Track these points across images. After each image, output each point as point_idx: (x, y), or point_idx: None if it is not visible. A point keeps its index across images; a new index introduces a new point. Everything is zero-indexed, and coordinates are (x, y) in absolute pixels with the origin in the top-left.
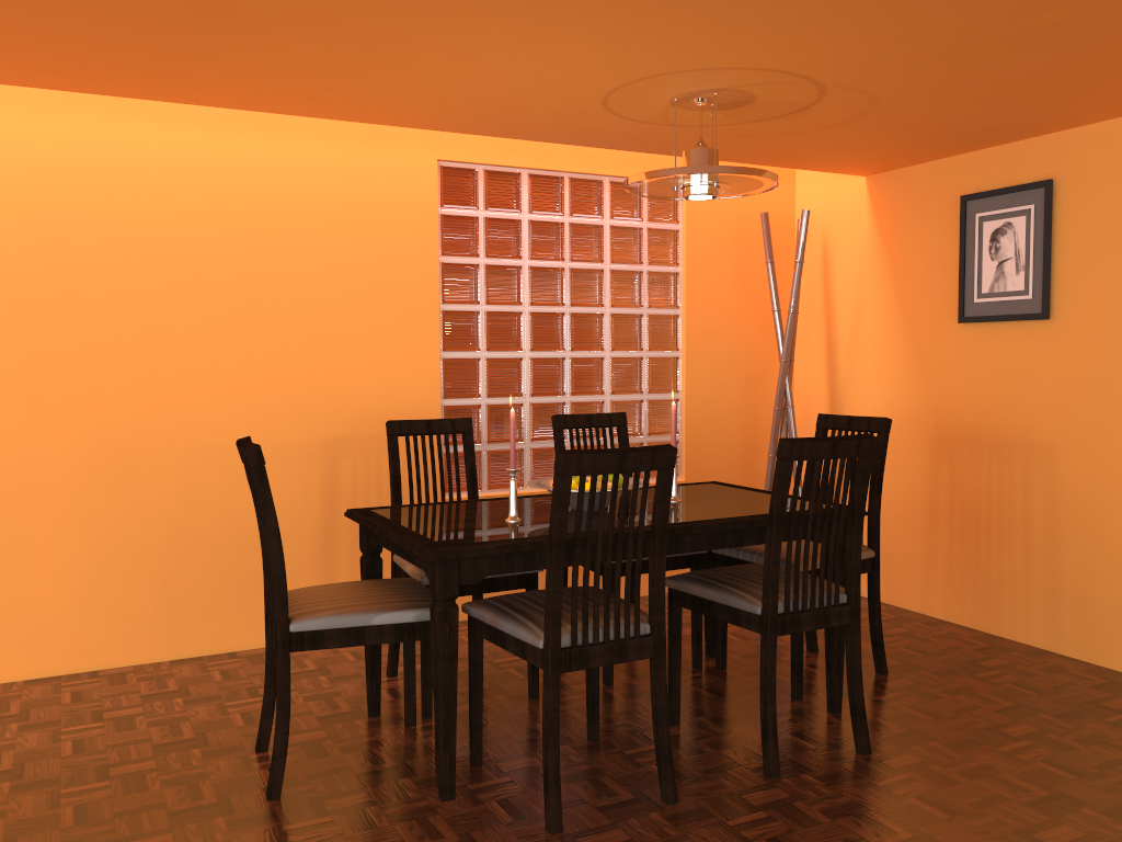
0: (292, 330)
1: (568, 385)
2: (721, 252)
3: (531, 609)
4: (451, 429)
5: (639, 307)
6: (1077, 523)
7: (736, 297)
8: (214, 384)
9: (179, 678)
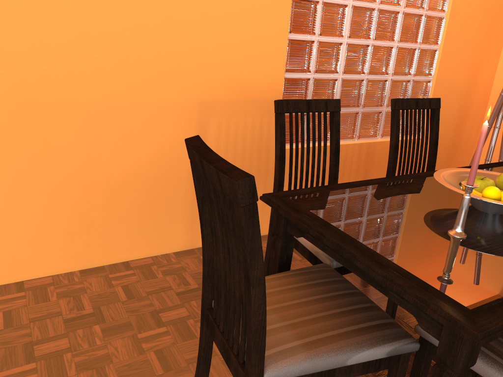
0: (177, 4)
1: (368, 66)
2: None
3: None
4: (325, 108)
5: (422, 9)
6: None
7: (480, 7)
8: (111, 49)
9: (91, 295)
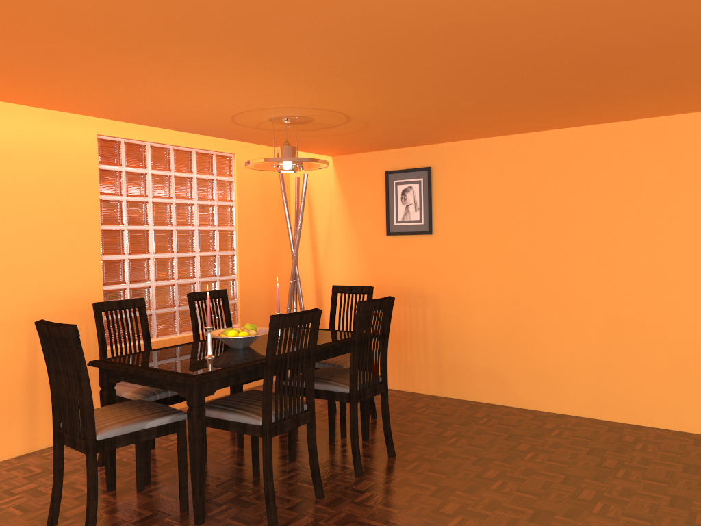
0: (4, 244)
1: (176, 273)
2: (255, 194)
3: (241, 405)
4: (133, 305)
5: (213, 226)
6: (449, 332)
7: (263, 219)
8: None
9: None
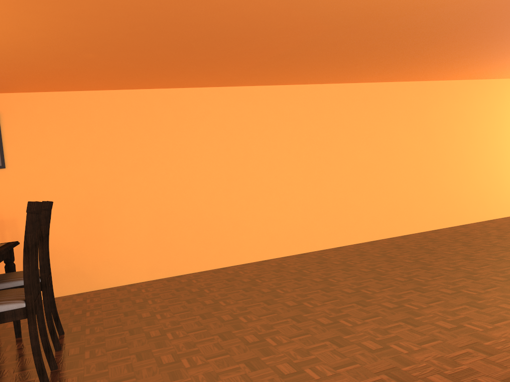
0: None
1: None
2: None
3: None
4: None
5: None
6: None
7: None
8: None
9: None
